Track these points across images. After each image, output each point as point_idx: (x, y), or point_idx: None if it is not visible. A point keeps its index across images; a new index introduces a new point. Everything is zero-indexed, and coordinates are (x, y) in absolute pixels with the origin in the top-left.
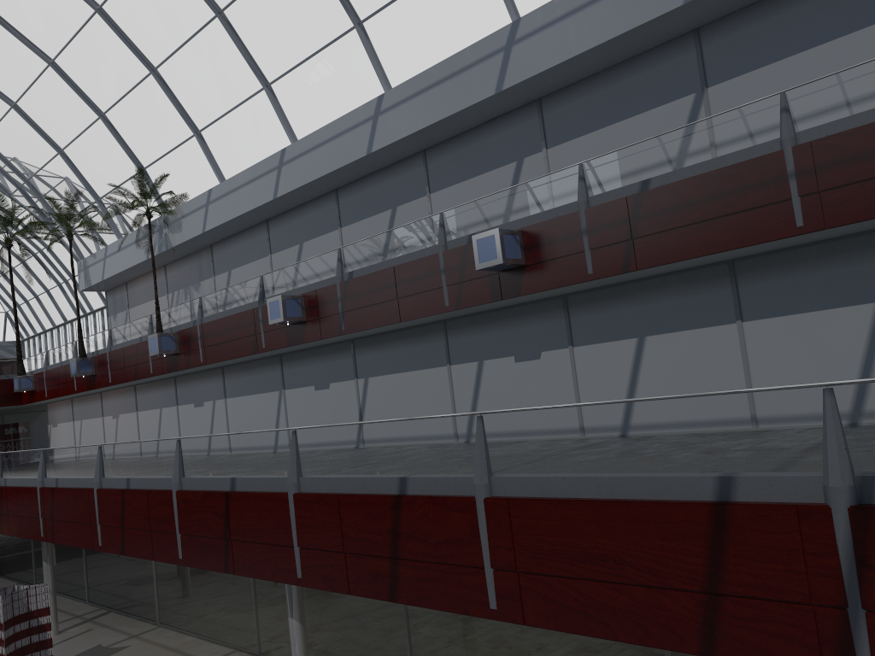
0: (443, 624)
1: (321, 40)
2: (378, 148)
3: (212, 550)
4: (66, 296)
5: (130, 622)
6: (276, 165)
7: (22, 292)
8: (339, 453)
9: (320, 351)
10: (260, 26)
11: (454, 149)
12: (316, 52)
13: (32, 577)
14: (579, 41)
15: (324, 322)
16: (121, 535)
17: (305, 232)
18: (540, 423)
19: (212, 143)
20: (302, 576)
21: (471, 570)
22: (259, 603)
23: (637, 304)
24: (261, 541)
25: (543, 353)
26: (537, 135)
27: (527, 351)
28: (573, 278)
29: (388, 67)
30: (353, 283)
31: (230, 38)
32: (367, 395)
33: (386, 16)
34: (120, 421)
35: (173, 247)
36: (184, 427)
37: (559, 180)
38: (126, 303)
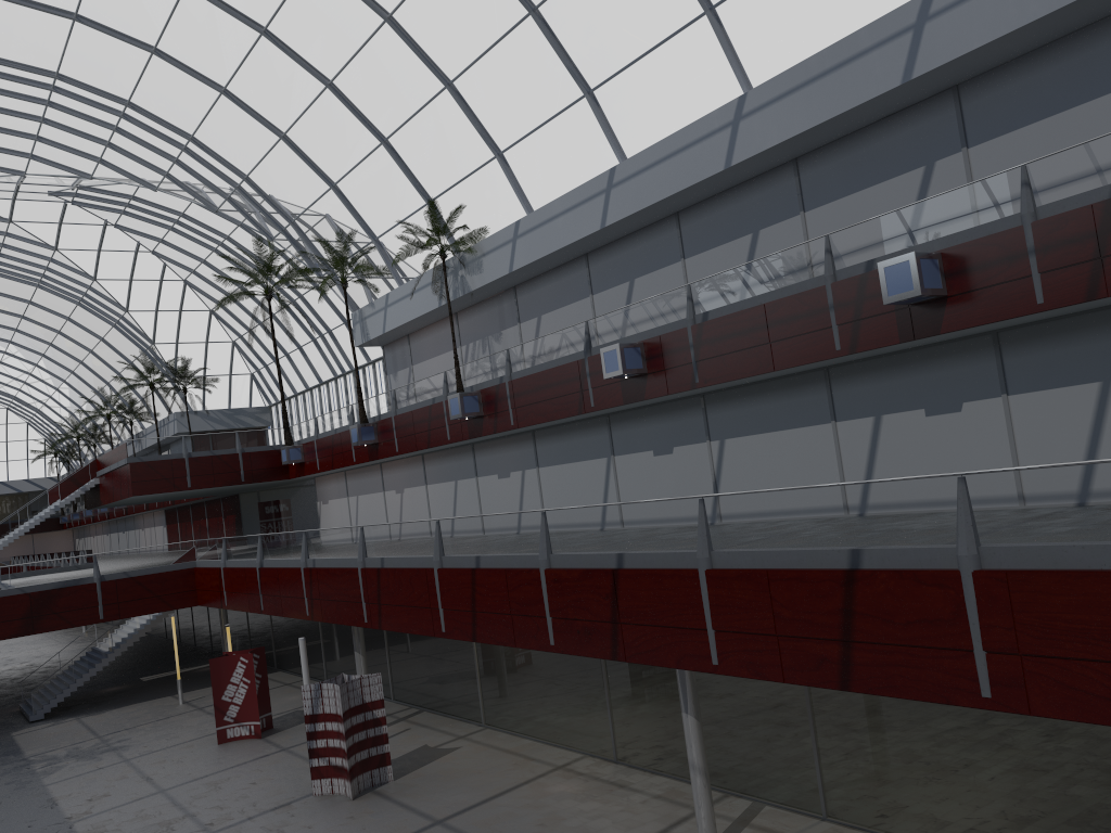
0: (863, 728)
1: (661, 33)
2: (740, 160)
3: (594, 635)
4: (321, 353)
5: (450, 722)
6: (603, 187)
7: (271, 350)
8: (763, 524)
9: (660, 409)
10: (583, 21)
11: (836, 155)
12: (653, 48)
13: (322, 672)
14: (1021, 10)
15: (671, 374)
16: (471, 619)
17: (636, 267)
18: (1047, 483)
19: (517, 165)
20: (718, 662)
21: (954, 653)
22: (614, 702)
23: (1100, 339)
24: (661, 624)
25: (966, 404)
26: (954, 131)
27: (943, 402)
28: (1016, 310)
29: (747, 60)
30: (709, 325)
31: (545, 38)
32: (724, 461)
33: None
34: (405, 496)
35: (471, 291)
36: (485, 502)
37: (992, 188)
38: (408, 359)
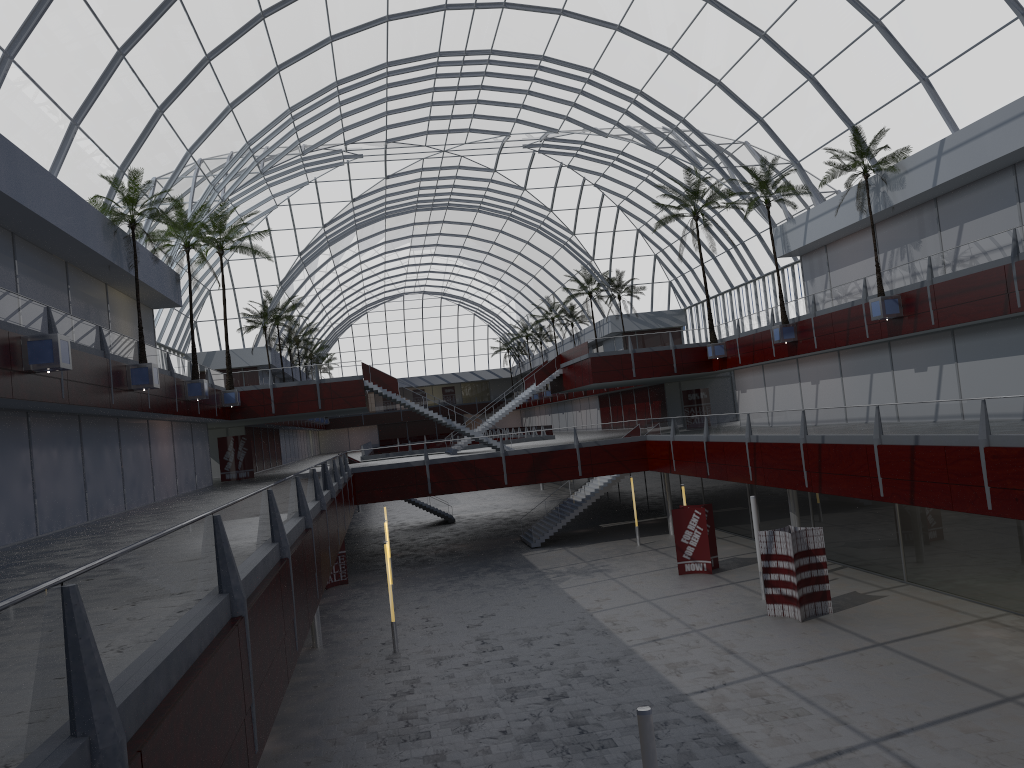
0: None
1: None
2: None
3: None
4: (733, 262)
5: (873, 577)
6: None
7: (687, 261)
8: None
9: None
10: None
11: None
12: None
13: (749, 531)
14: None
15: None
16: (909, 487)
17: None
18: None
19: (942, 87)
20: None
21: None
22: None
23: None
24: None
25: None
26: None
27: None
28: None
29: None
30: None
31: None
32: None
33: None
34: (820, 387)
35: (892, 205)
36: (901, 393)
37: None
38: (825, 267)
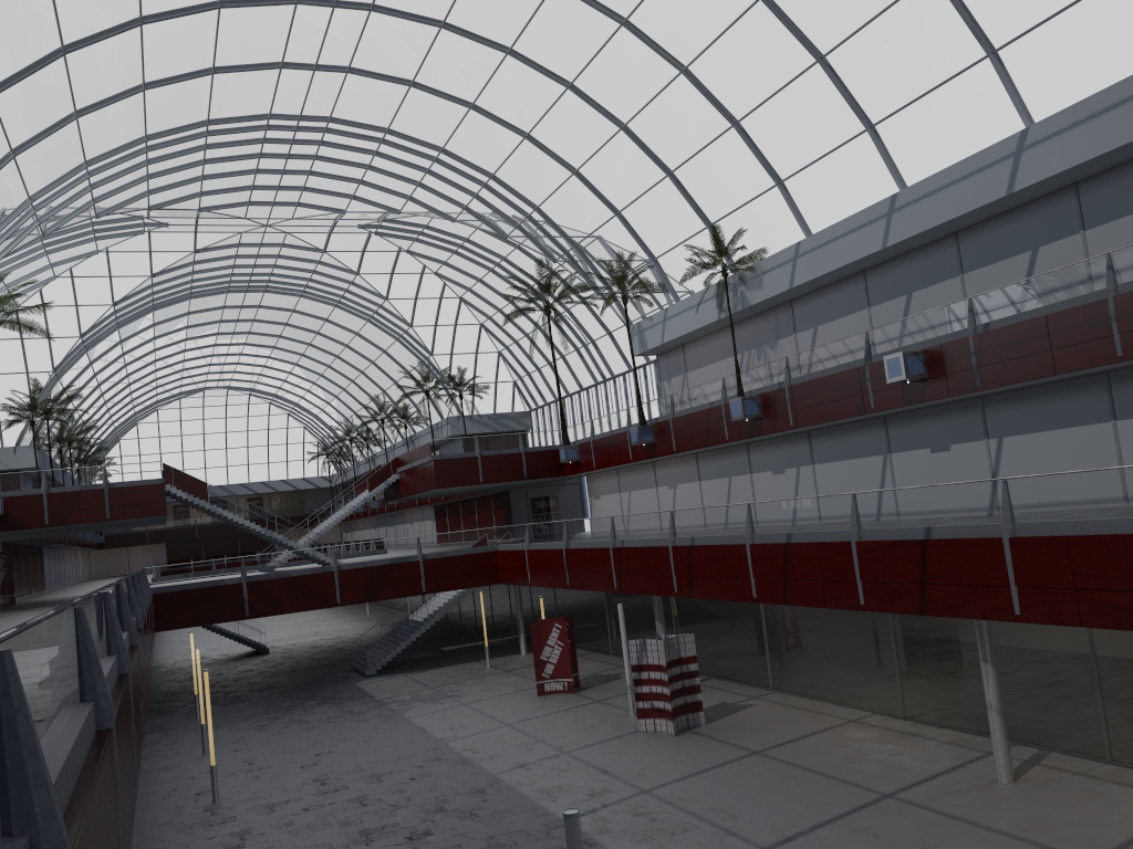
0: None
1: (943, 74)
2: (1022, 187)
3: (903, 594)
4: (583, 362)
5: (739, 687)
6: (884, 212)
7: (534, 359)
8: (1062, 500)
9: (937, 410)
10: (868, 67)
11: (1116, 179)
12: (935, 87)
13: (608, 646)
14: None
15: (952, 378)
16: (783, 586)
17: (914, 281)
18: None
19: (797, 192)
20: (1020, 612)
21: None
22: (902, 666)
23: None
24: (967, 583)
25: None
26: None
27: None
28: None
29: (1028, 95)
30: (990, 335)
31: (830, 82)
32: (1002, 457)
33: (1029, 41)
34: (677, 491)
35: (750, 305)
36: (759, 496)
37: None
38: (682, 367)
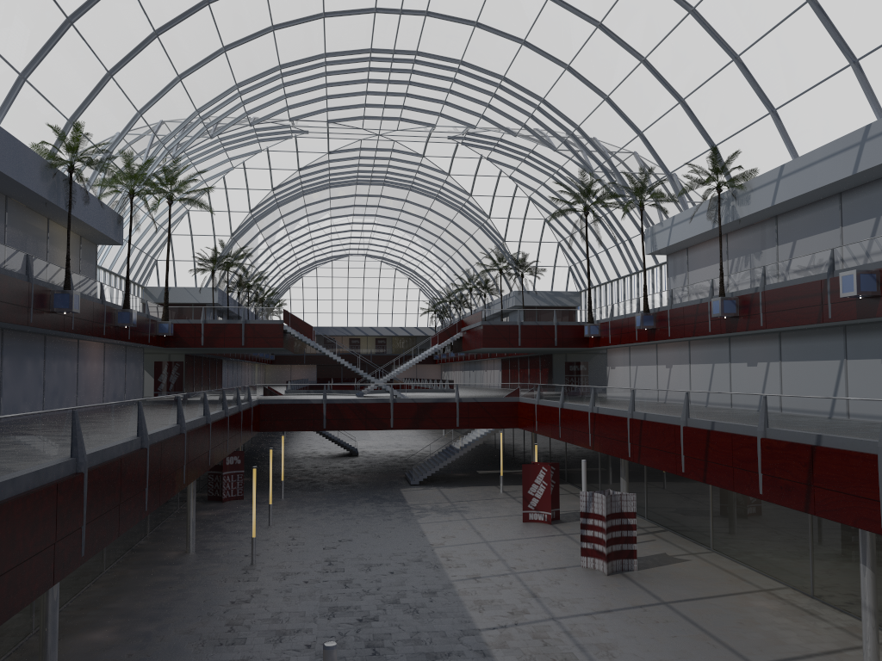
0: None
1: None
2: None
3: (793, 491)
4: (621, 255)
5: (685, 542)
6: (858, 141)
7: (584, 250)
8: None
9: None
10: (853, 5)
11: None
12: None
13: (597, 490)
14: None
15: None
16: (703, 466)
17: None
18: None
19: (787, 120)
20: None
21: None
22: (815, 551)
23: None
24: (844, 492)
25: None
26: None
27: None
28: None
29: None
30: None
31: (818, 20)
32: None
33: None
34: (672, 371)
35: (739, 218)
36: (735, 383)
37: None
38: (685, 266)
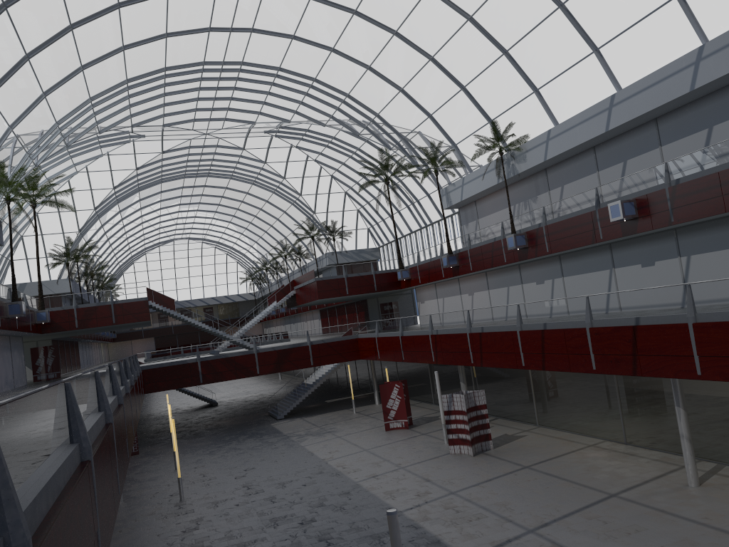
0: None
1: (645, 11)
2: (700, 85)
3: (621, 362)
4: (412, 214)
5: (516, 423)
6: (606, 107)
7: (380, 214)
8: (728, 297)
9: (645, 238)
10: (593, 9)
11: None
12: (640, 20)
13: (431, 398)
14: None
15: (654, 217)
16: (541, 358)
17: (628, 153)
18: None
19: (547, 96)
20: (701, 373)
21: None
22: (624, 409)
23: None
24: (664, 354)
25: None
26: None
27: None
28: None
29: (704, 22)
30: (680, 187)
31: (568, 21)
32: (690, 269)
33: None
34: (474, 297)
35: (518, 173)
36: (528, 299)
37: None
38: (475, 215)
